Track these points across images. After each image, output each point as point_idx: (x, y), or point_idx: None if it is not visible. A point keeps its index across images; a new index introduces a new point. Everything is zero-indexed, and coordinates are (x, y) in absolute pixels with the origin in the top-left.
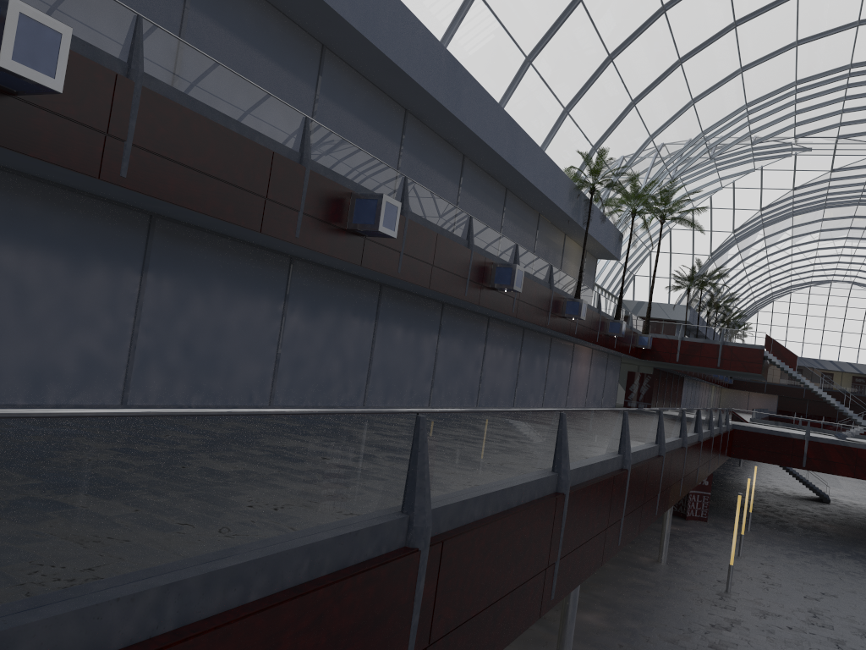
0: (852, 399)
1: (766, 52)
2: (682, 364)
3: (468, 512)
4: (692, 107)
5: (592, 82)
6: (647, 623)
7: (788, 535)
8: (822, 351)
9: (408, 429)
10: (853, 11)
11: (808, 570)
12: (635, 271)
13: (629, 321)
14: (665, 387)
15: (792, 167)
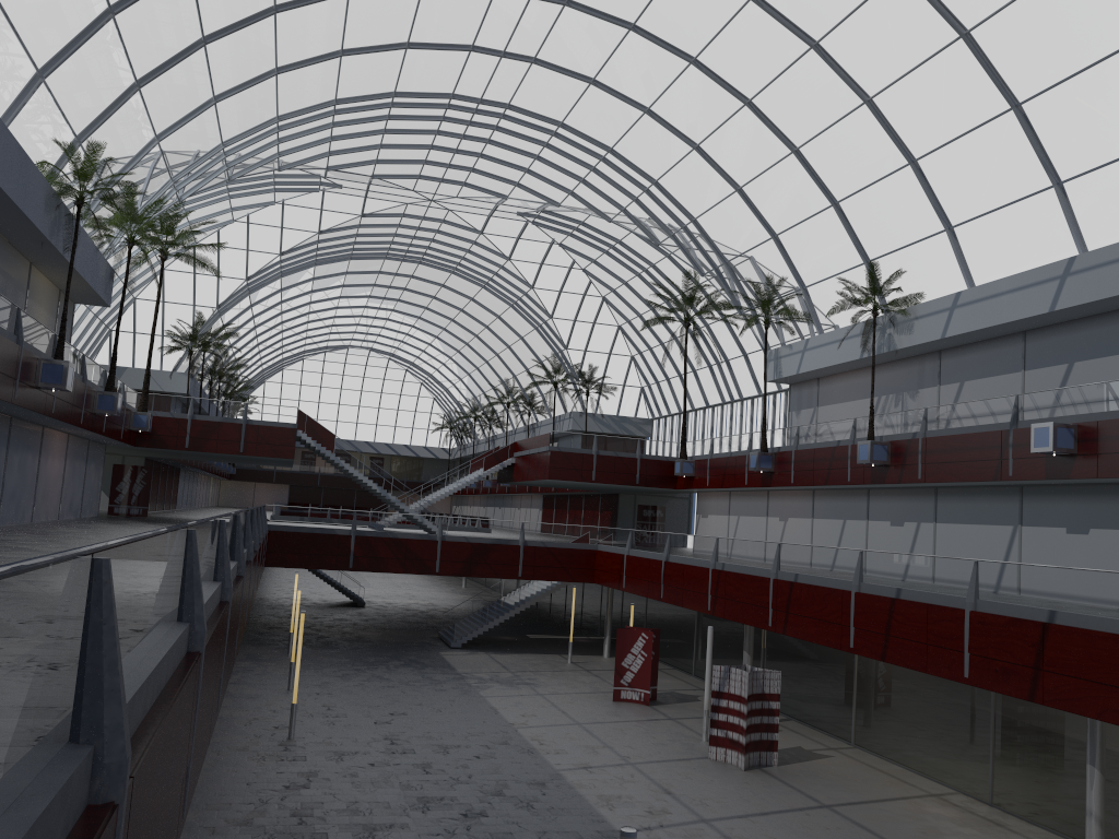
0: (395, 482)
1: (307, 56)
2: (193, 451)
3: (136, 714)
4: (213, 107)
5: (84, 41)
6: (205, 808)
7: (335, 652)
8: (338, 429)
9: (84, 586)
10: (404, 30)
11: (368, 690)
12: (113, 324)
13: (121, 393)
14: (160, 483)
15: (319, 205)
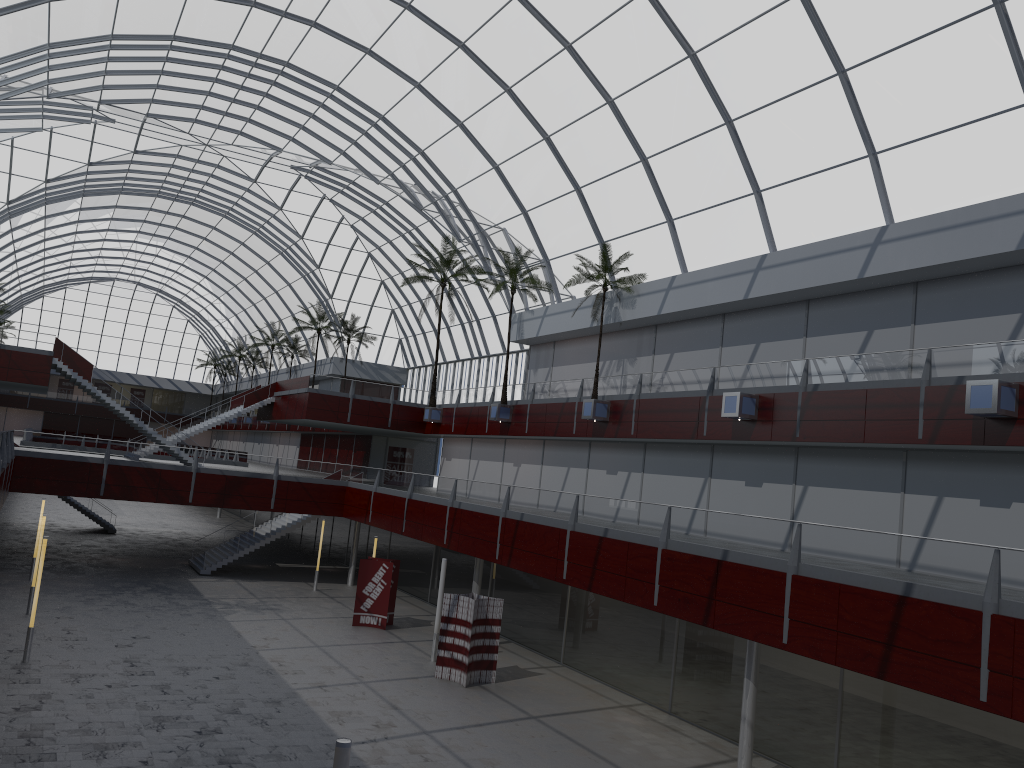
0: (153, 414)
1: None
2: None
3: None
4: None
5: None
6: None
7: (80, 577)
8: (100, 359)
9: None
10: None
11: (112, 615)
12: None
13: None
14: None
15: (90, 137)
